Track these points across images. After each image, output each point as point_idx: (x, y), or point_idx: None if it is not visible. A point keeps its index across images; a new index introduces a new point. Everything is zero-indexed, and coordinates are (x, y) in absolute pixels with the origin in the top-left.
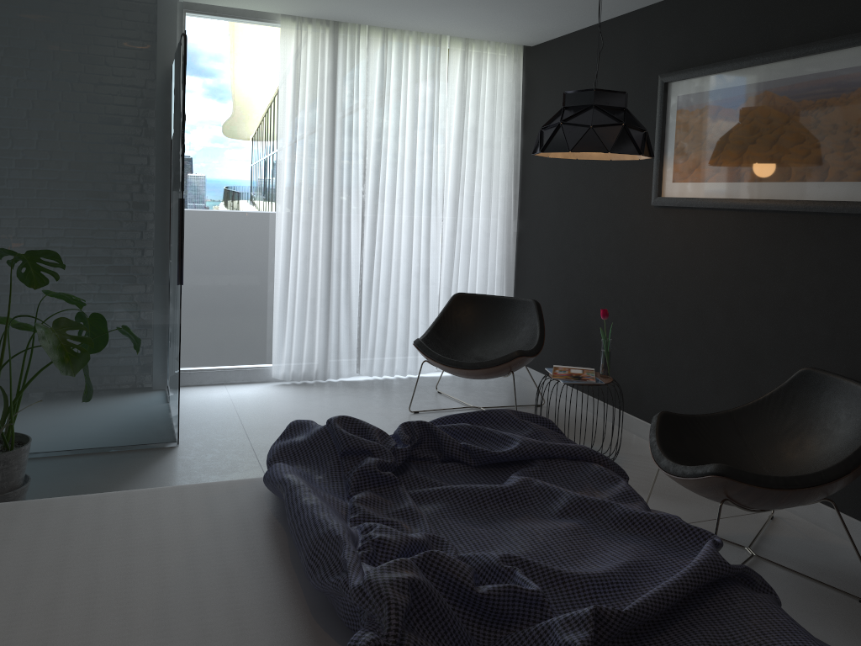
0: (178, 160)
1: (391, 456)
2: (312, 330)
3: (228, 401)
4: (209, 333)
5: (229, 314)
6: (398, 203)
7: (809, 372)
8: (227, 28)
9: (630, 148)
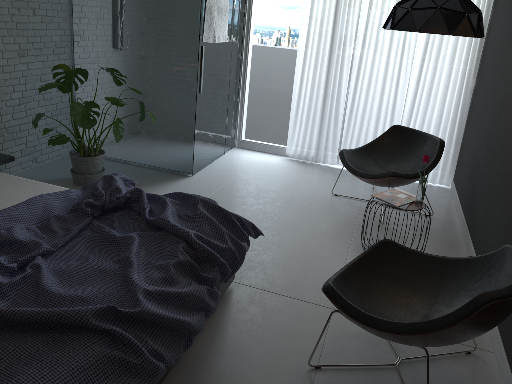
0: (198, 24)
1: (101, 202)
2: (311, 131)
3: (249, 161)
4: (259, 123)
5: (270, 114)
6: (378, 57)
7: (509, 249)
8: None
9: (440, 29)
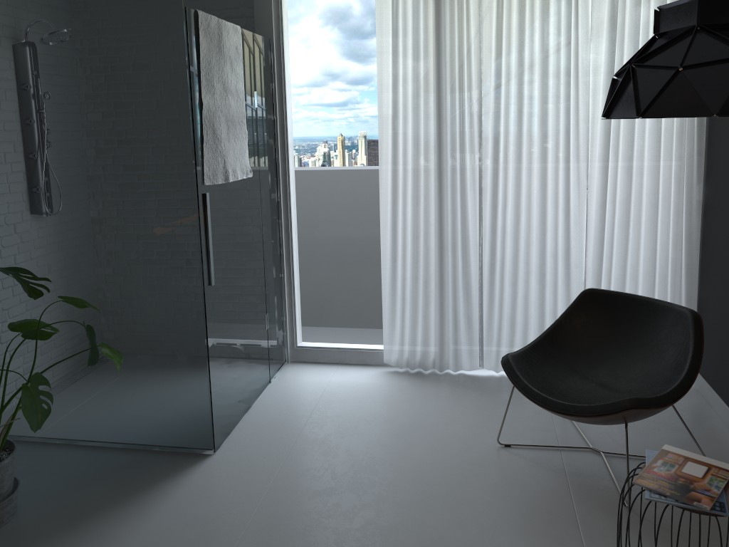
0: (190, 153)
1: None
2: (424, 315)
3: (320, 391)
4: (325, 310)
5: (343, 292)
6: (526, 169)
7: None
8: None
9: None
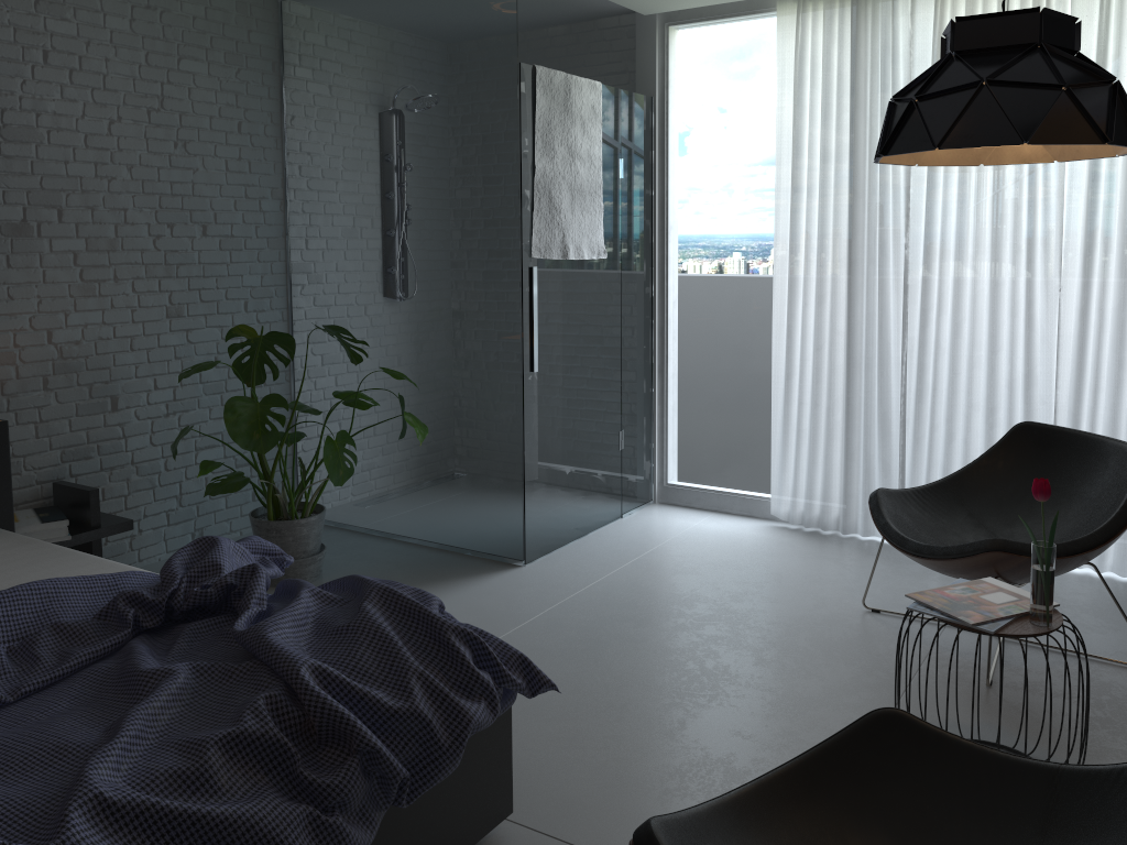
0: (516, 221)
1: (164, 593)
2: (825, 455)
3: (675, 532)
4: (704, 441)
5: (727, 418)
6: (971, 261)
7: None
8: (721, 33)
9: (994, 132)
